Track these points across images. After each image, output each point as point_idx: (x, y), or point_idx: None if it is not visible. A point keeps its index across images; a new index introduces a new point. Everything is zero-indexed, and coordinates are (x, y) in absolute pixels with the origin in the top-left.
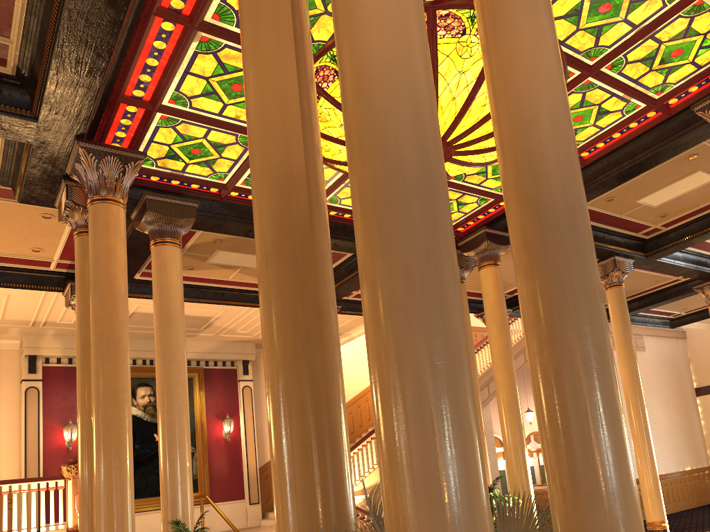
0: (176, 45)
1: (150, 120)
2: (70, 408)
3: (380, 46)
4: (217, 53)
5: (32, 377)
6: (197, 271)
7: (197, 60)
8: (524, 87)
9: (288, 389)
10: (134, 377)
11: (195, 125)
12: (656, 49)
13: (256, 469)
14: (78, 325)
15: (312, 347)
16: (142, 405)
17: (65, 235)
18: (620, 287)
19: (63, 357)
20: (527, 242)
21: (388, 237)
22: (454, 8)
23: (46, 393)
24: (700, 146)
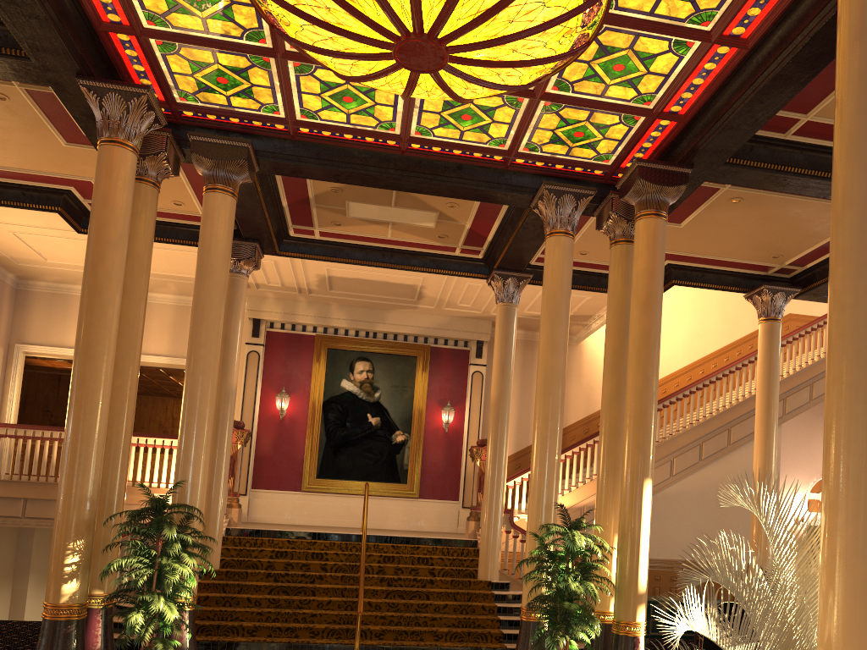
0: None
1: (145, 48)
2: (287, 376)
3: None
4: None
5: (254, 341)
6: (347, 227)
7: None
8: None
9: None
10: (353, 350)
11: (195, 48)
12: None
13: None
14: None
15: None
16: (359, 381)
17: (186, 186)
18: None
19: (286, 323)
20: None
21: None
22: None
23: (266, 359)
24: None
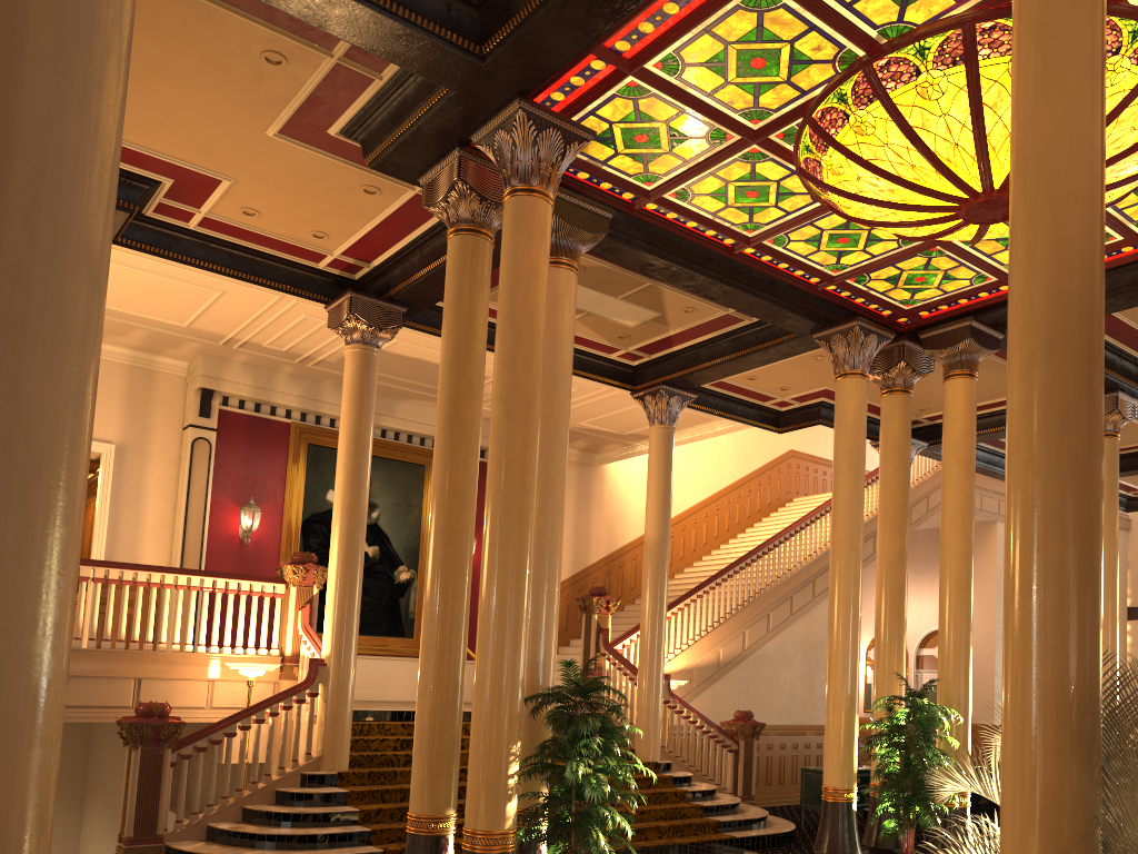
0: None
1: (614, 86)
2: (250, 480)
3: None
4: (764, 13)
5: (203, 424)
6: None
7: (732, 17)
8: None
9: (1062, 508)
10: None
11: (666, 102)
12: None
13: None
14: (447, 366)
15: (1091, 463)
16: None
17: (377, 221)
18: (1114, 438)
19: (248, 401)
20: None
21: None
22: (1119, 16)
23: (219, 452)
24: None
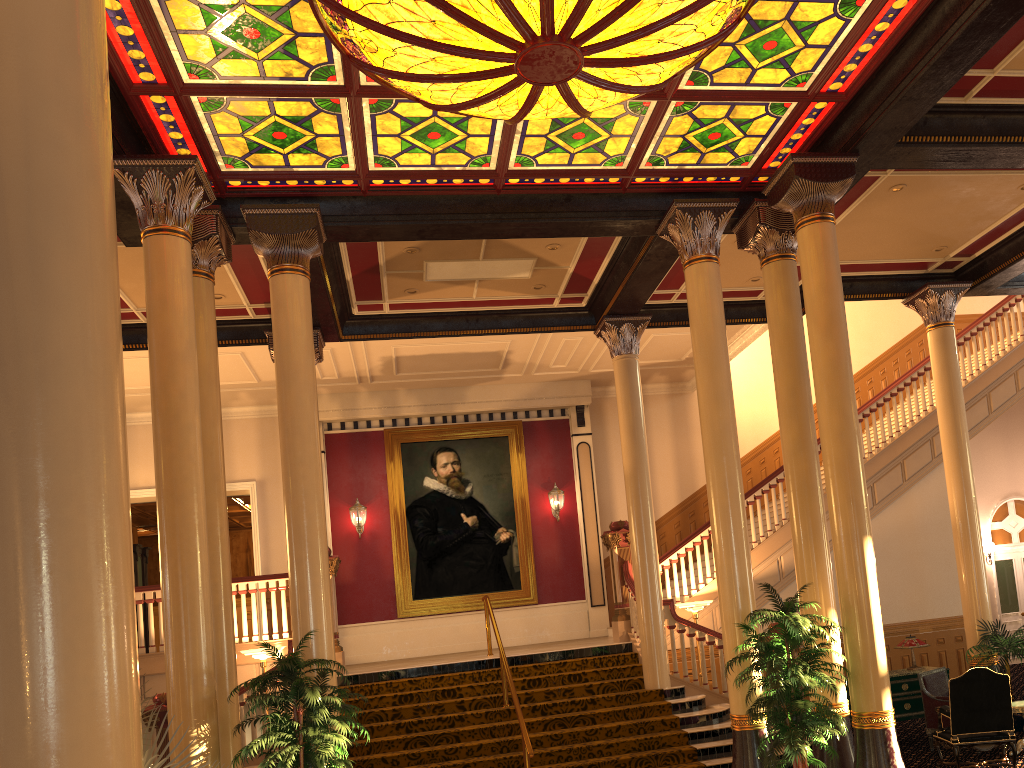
0: None
1: (186, 109)
2: (359, 484)
3: None
4: None
5: None
6: (424, 294)
7: (172, 11)
8: None
9: None
10: (432, 441)
11: (247, 100)
12: None
13: (600, 558)
14: None
15: None
16: (444, 477)
17: (229, 274)
18: None
19: (347, 421)
20: None
21: None
22: None
23: (330, 468)
24: None
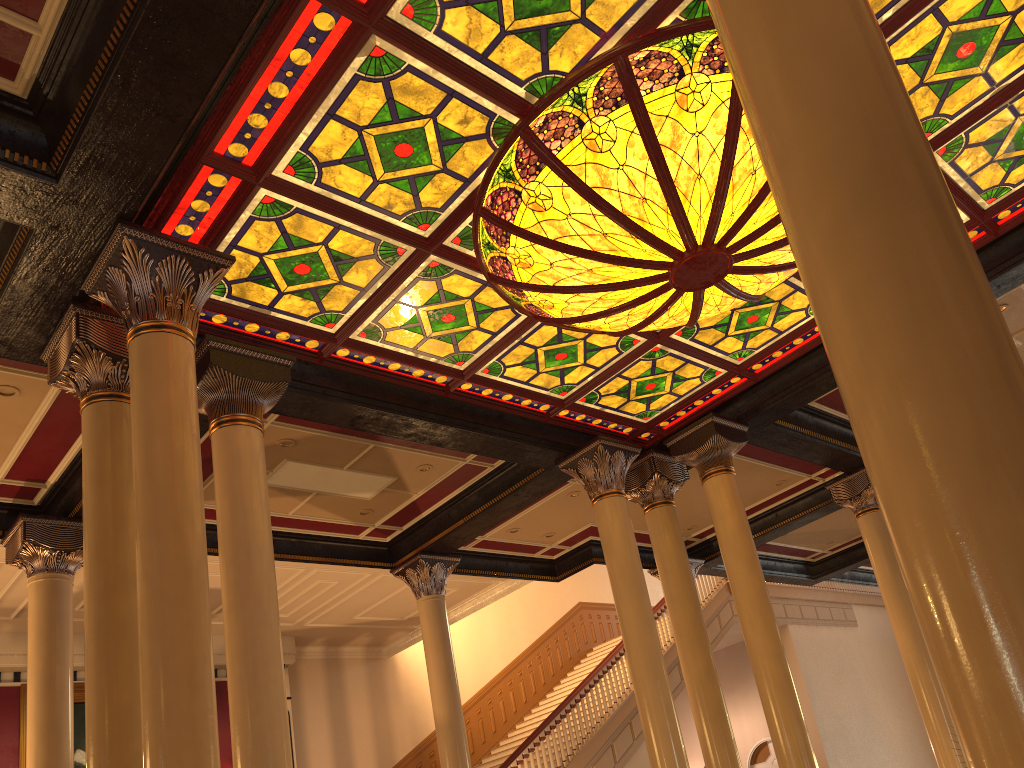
0: (329, 59)
1: (245, 203)
2: None
3: None
4: (390, 82)
5: None
6: None
7: (355, 93)
8: None
9: (994, 445)
10: None
11: (315, 217)
12: (1008, 126)
13: None
14: (91, 557)
15: (1011, 361)
16: None
17: (30, 428)
18: (878, 511)
19: None
20: None
21: None
22: None
23: None
24: (1014, 291)
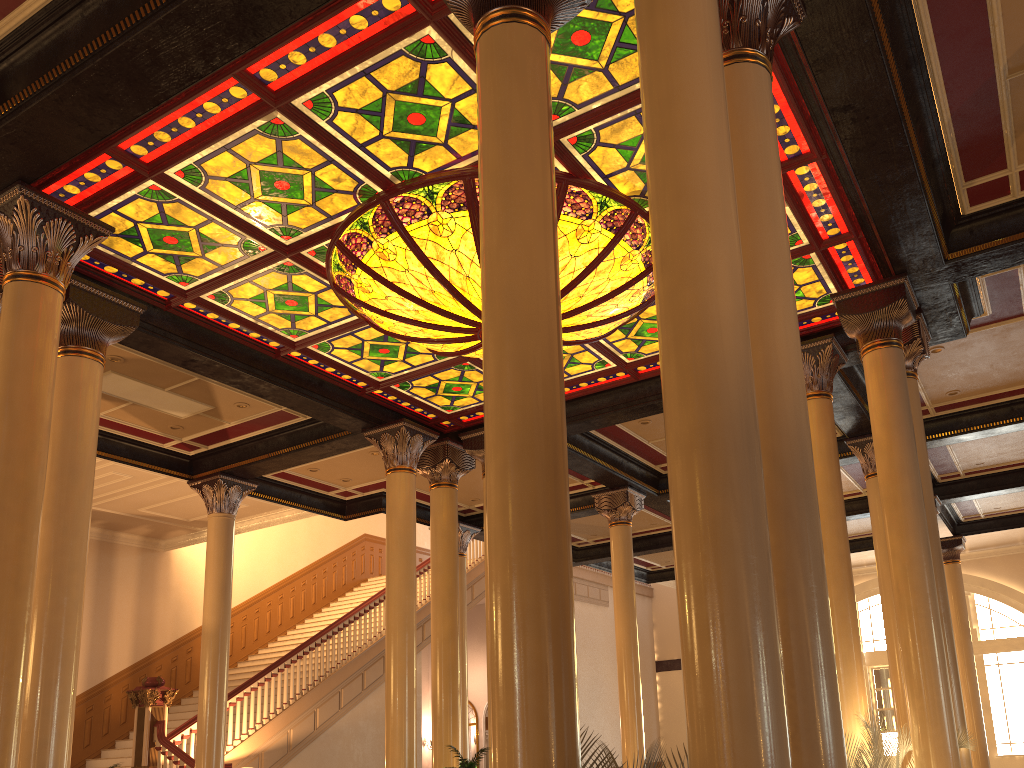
0: (235, 115)
1: (134, 187)
2: None
3: (723, 300)
4: (282, 141)
5: None
6: None
7: (251, 140)
8: (776, 348)
9: (536, 607)
10: None
11: (193, 209)
12: None
13: None
14: None
15: (560, 564)
16: None
17: None
18: (628, 525)
19: None
20: (769, 495)
21: (727, 480)
22: (588, 189)
23: None
24: None
